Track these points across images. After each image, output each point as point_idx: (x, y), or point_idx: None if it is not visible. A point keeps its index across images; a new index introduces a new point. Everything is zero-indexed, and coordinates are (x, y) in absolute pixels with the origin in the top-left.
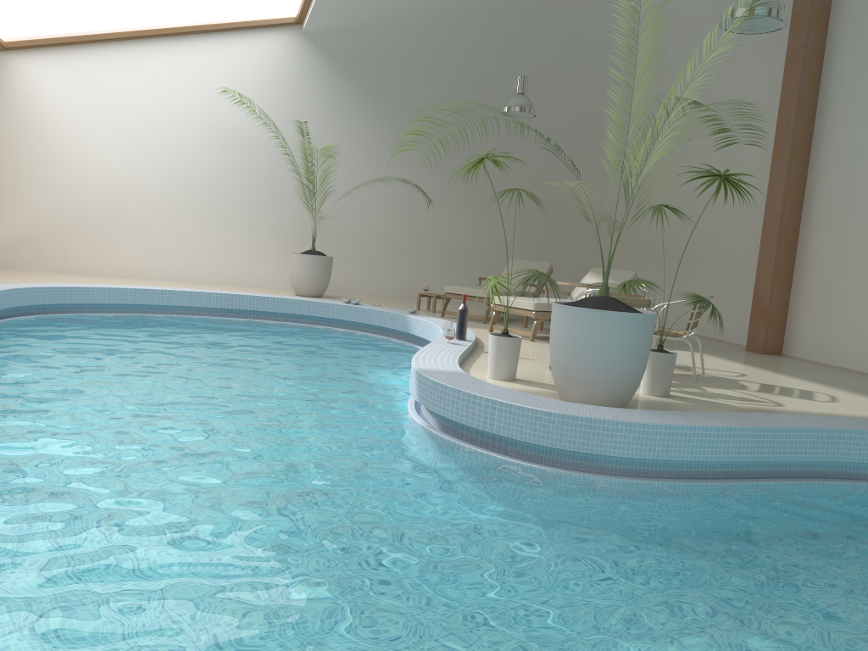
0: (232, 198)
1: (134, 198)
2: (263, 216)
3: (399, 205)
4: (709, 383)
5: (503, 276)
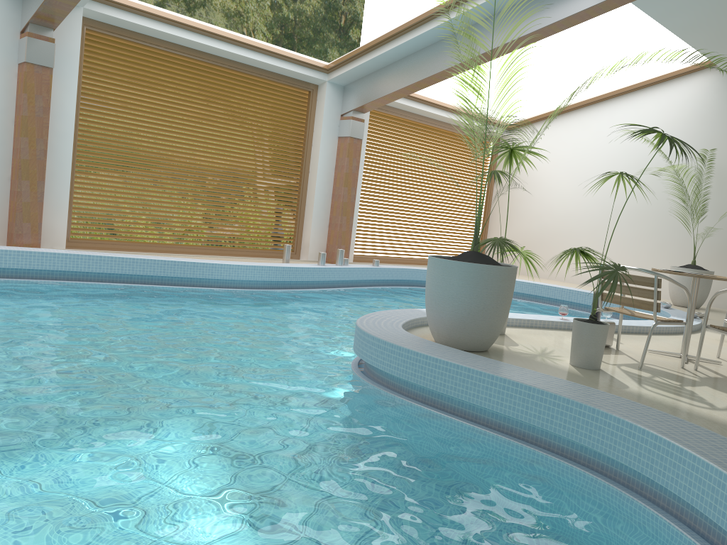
0: (647, 221)
1: (575, 222)
2: (672, 236)
3: None
4: None
5: None
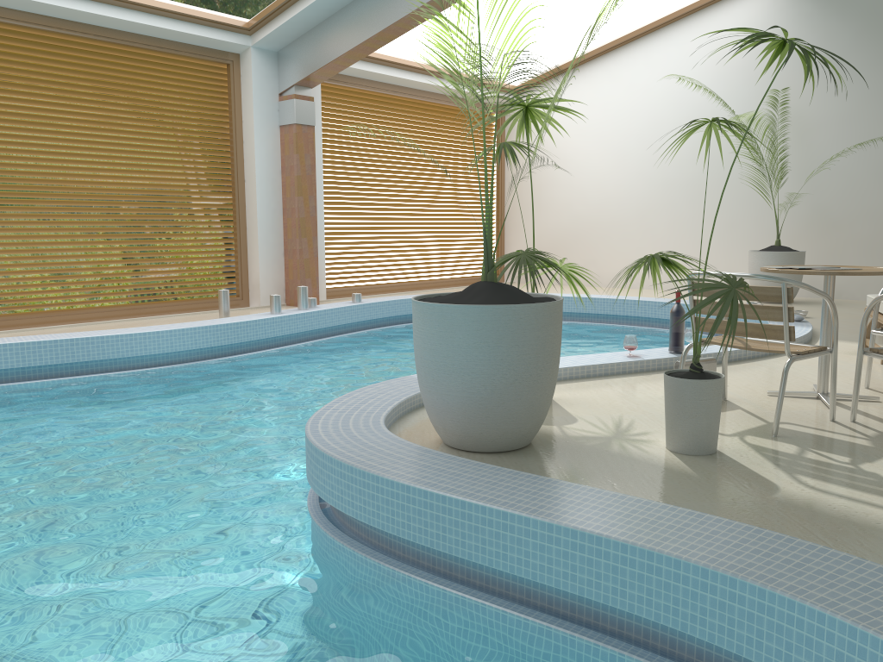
0: (710, 194)
1: (616, 208)
2: (744, 210)
3: None
4: None
5: None
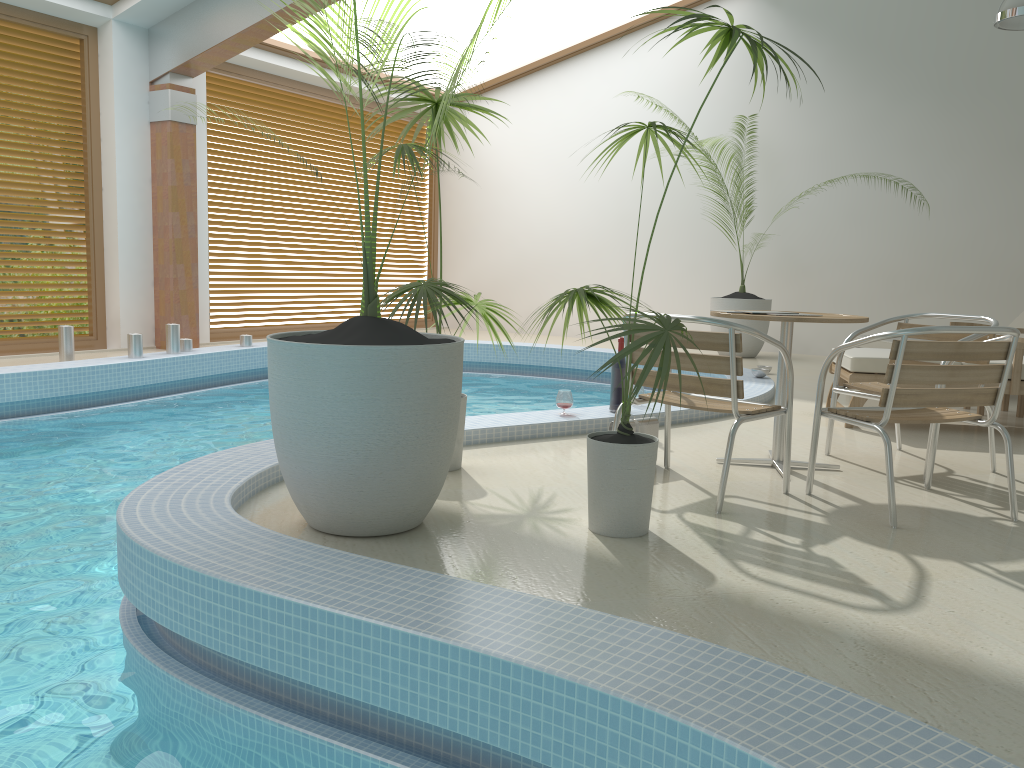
0: (670, 232)
1: (566, 243)
2: (707, 251)
3: (909, 216)
4: (921, 536)
5: (1018, 320)
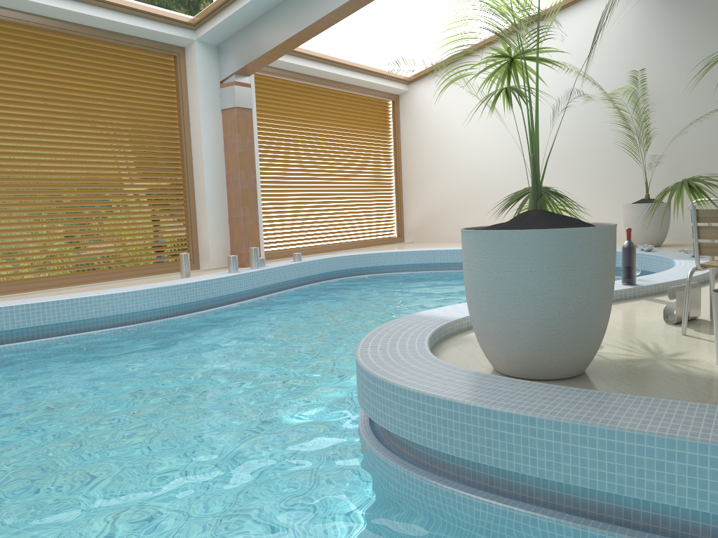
0: (580, 160)
1: (500, 175)
2: (610, 172)
3: None
4: None
5: None
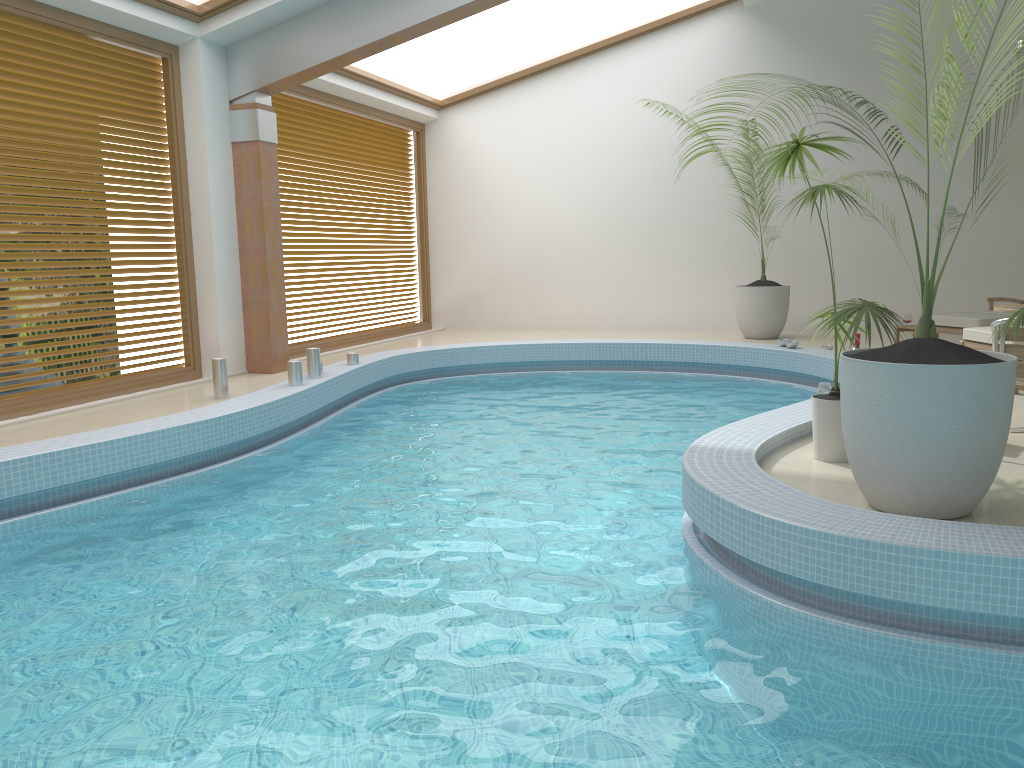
0: (673, 227)
1: (568, 242)
2: (710, 244)
3: (893, 206)
4: None
5: None
